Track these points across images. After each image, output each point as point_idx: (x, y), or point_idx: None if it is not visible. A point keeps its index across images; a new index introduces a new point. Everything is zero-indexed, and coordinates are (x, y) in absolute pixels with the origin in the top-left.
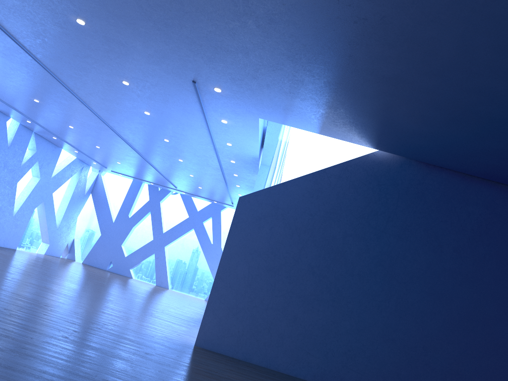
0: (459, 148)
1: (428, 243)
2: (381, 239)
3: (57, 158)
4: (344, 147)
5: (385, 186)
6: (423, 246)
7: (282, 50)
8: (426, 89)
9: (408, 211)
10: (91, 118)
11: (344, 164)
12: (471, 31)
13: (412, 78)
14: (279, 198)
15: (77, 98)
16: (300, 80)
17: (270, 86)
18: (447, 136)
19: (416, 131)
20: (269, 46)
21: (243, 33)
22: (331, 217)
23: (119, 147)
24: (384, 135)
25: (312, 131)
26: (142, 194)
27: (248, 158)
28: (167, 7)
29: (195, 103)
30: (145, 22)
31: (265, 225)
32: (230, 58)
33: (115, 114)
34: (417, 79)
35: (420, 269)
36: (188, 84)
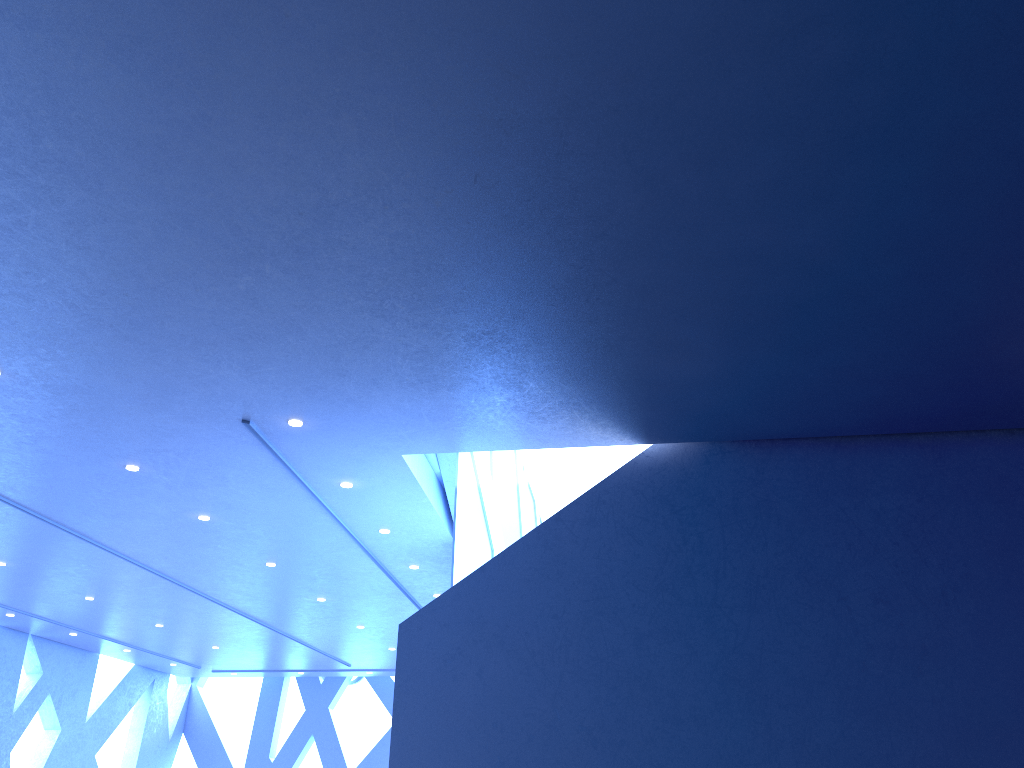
0: (787, 385)
1: (817, 600)
2: (715, 624)
3: (93, 676)
4: (589, 461)
5: (689, 511)
6: (809, 611)
7: (354, 303)
8: (644, 286)
9: (751, 546)
10: (114, 565)
11: (592, 493)
12: (636, 150)
13: (604, 274)
14: (481, 602)
15: (68, 531)
16: (422, 350)
17: (378, 380)
18: (749, 369)
19: (687, 378)
20: (327, 302)
21: (270, 294)
22: (597, 607)
23: (196, 610)
24: (638, 408)
25: (510, 446)
26: (289, 702)
27: (437, 548)
28: (116, 289)
29: (274, 464)
30: (97, 333)
31: (466, 669)
32: (279, 350)
33: (150, 540)
34: (616, 273)
35: (819, 662)
36: (239, 429)
